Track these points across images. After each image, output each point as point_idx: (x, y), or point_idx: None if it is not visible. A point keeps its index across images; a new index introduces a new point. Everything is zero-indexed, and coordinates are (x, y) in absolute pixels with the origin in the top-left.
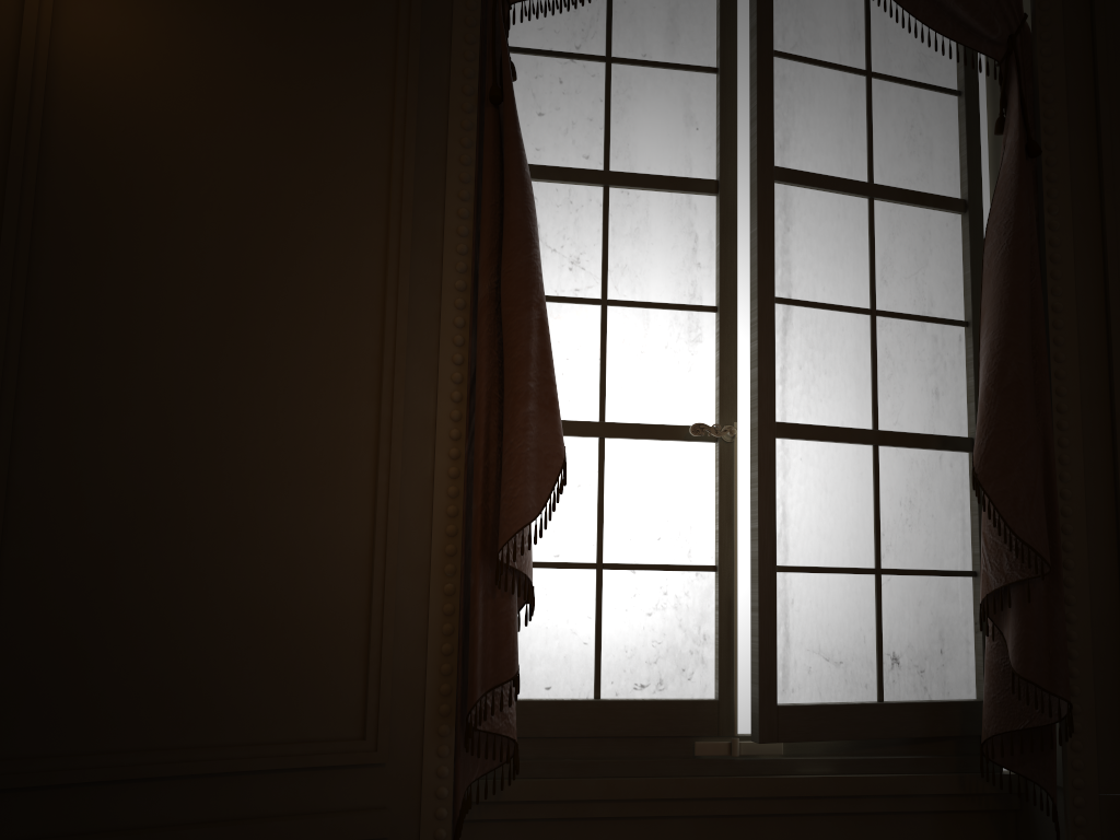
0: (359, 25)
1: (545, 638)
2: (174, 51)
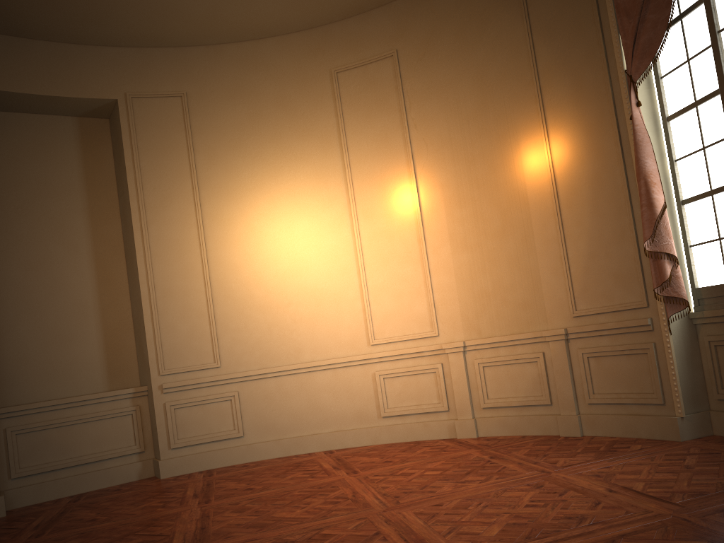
0: (603, 117)
1: (710, 265)
2: (572, 151)
